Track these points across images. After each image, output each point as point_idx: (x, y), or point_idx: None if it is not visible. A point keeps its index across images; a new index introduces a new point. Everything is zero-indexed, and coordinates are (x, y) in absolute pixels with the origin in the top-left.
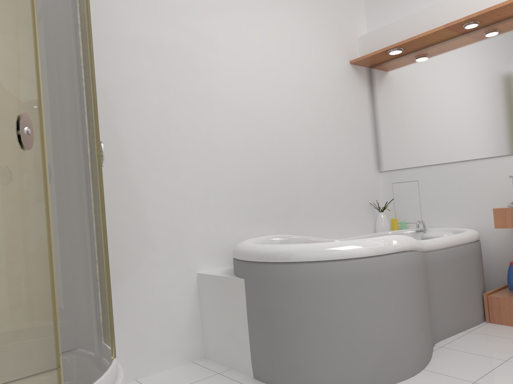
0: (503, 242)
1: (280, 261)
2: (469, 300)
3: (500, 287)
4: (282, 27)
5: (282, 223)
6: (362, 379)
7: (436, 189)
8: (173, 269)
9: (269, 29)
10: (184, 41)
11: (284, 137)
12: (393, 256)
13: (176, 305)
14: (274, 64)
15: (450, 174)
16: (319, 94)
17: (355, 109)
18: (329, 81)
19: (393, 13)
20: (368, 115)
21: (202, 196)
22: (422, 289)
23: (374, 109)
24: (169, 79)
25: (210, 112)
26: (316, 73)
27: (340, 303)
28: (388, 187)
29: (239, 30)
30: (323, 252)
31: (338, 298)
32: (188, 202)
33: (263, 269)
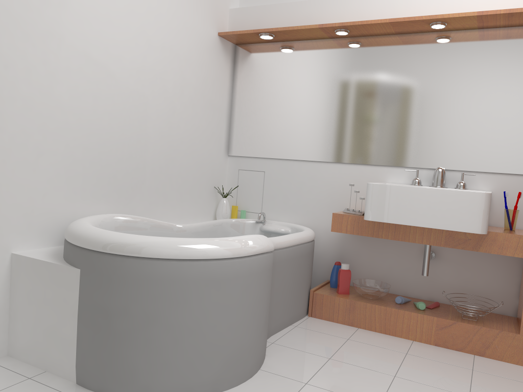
0: (331, 242)
1: (132, 255)
2: (299, 296)
3: (323, 284)
4: None
5: (123, 200)
6: (205, 385)
7: (280, 183)
8: None
9: None
10: None
11: (139, 102)
12: (252, 259)
13: None
14: (140, 14)
15: (296, 171)
16: (183, 61)
17: (215, 85)
18: (195, 49)
19: None
20: (227, 94)
21: (31, 158)
22: (269, 290)
23: (233, 89)
24: None
25: (55, 54)
26: (184, 37)
27: (195, 306)
28: (234, 172)
29: None
30: (184, 250)
31: (193, 301)
32: (11, 163)
33: (108, 261)
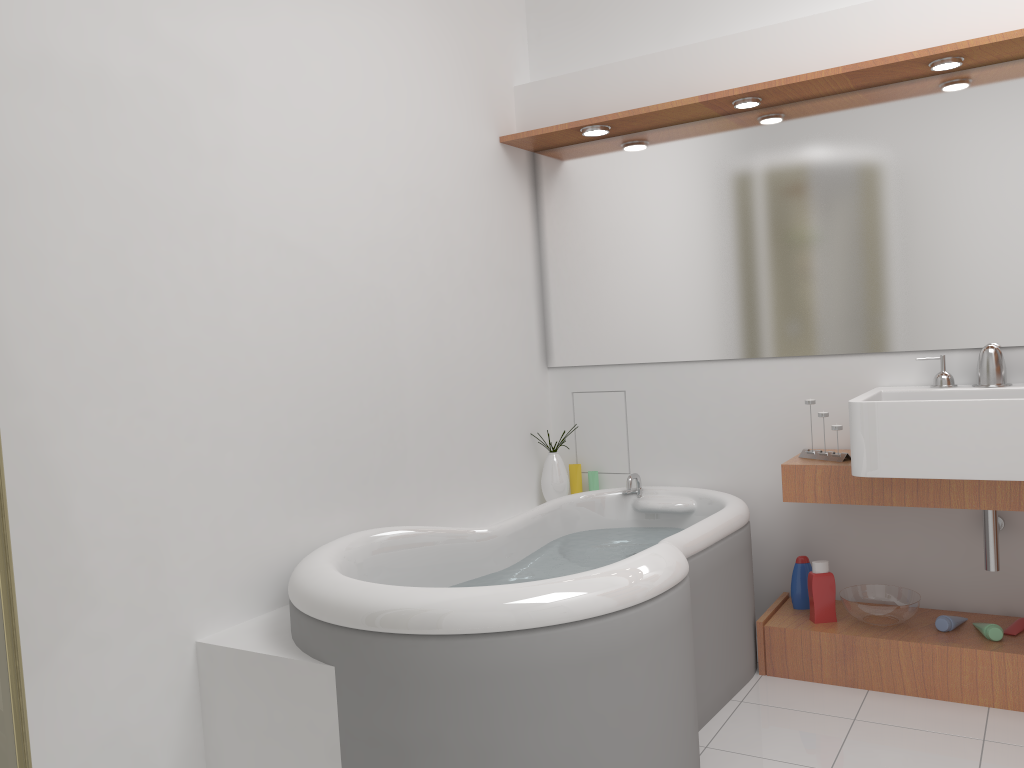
0: (781, 516)
1: (434, 632)
2: (738, 640)
3: (778, 603)
4: (376, 54)
5: (374, 497)
6: None
7: (660, 411)
8: (140, 643)
9: (350, 58)
10: (161, 73)
11: (378, 305)
12: (659, 603)
13: (147, 729)
14: (359, 139)
15: (688, 383)
16: (445, 208)
17: (508, 239)
18: (463, 179)
19: (585, 47)
20: (530, 251)
21: (206, 455)
22: (693, 652)
23: (540, 239)
24: (124, 170)
25: (223, 252)
26: (440, 161)
27: (565, 716)
28: (563, 399)
29: (286, 55)
30: (531, 611)
31: (562, 707)
32: (174, 474)
33: (389, 649)
